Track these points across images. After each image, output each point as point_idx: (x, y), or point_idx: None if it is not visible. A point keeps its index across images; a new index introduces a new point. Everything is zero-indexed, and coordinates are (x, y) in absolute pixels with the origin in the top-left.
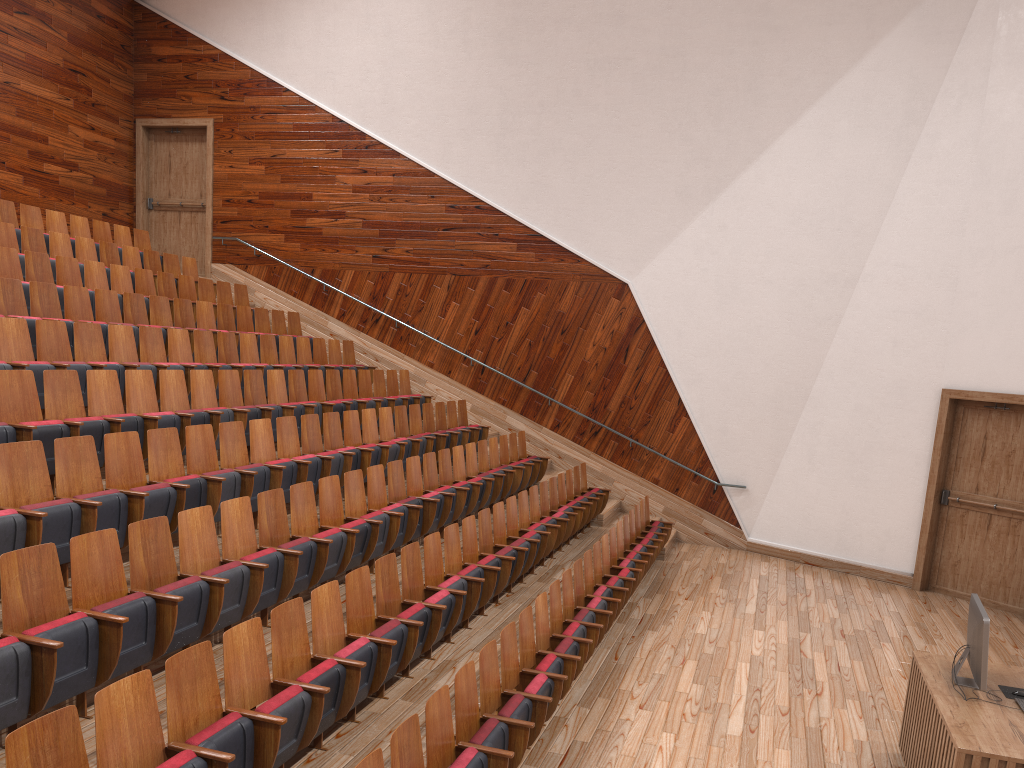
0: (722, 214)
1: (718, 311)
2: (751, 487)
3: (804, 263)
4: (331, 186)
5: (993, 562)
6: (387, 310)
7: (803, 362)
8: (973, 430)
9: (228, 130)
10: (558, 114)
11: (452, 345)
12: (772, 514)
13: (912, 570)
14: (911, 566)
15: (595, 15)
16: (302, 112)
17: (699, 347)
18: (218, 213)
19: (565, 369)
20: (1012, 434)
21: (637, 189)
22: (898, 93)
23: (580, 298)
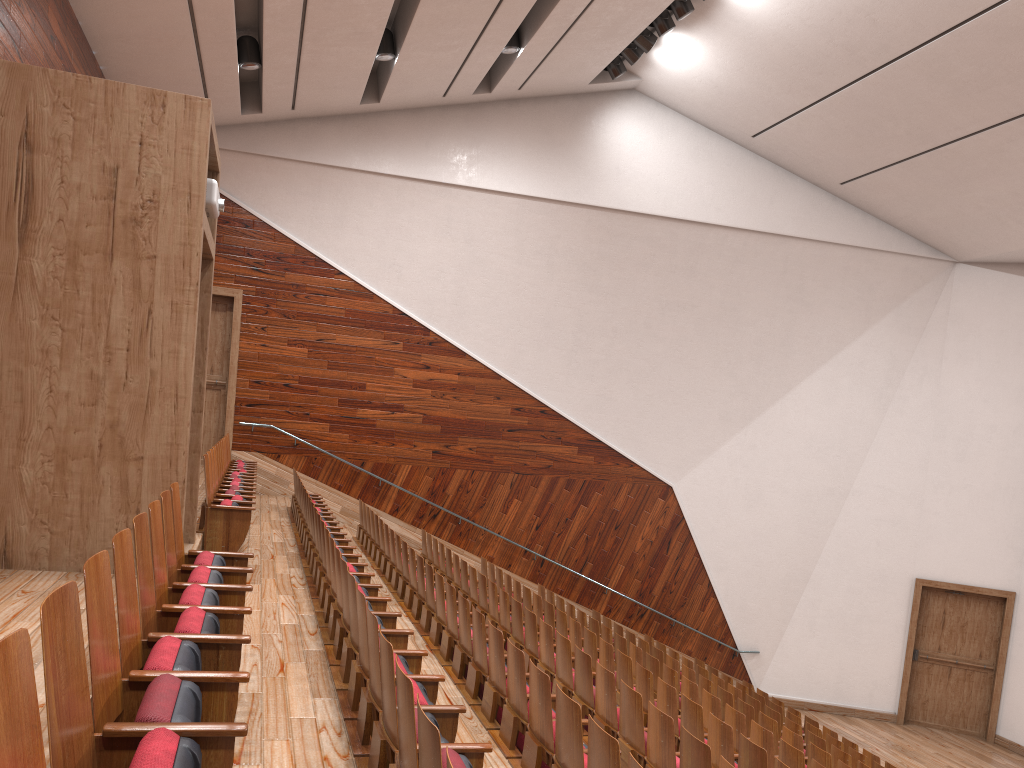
0: (753, 436)
1: (745, 512)
2: (761, 651)
3: (811, 479)
4: (388, 378)
5: (954, 700)
6: (446, 505)
7: (806, 553)
8: (934, 607)
9: (262, 305)
10: (628, 340)
11: (513, 540)
12: (778, 672)
13: (894, 709)
14: (893, 706)
15: (671, 265)
16: (358, 298)
17: (728, 540)
18: (243, 394)
19: (617, 560)
20: (964, 611)
21: (689, 410)
22: (882, 364)
23: (632, 498)
